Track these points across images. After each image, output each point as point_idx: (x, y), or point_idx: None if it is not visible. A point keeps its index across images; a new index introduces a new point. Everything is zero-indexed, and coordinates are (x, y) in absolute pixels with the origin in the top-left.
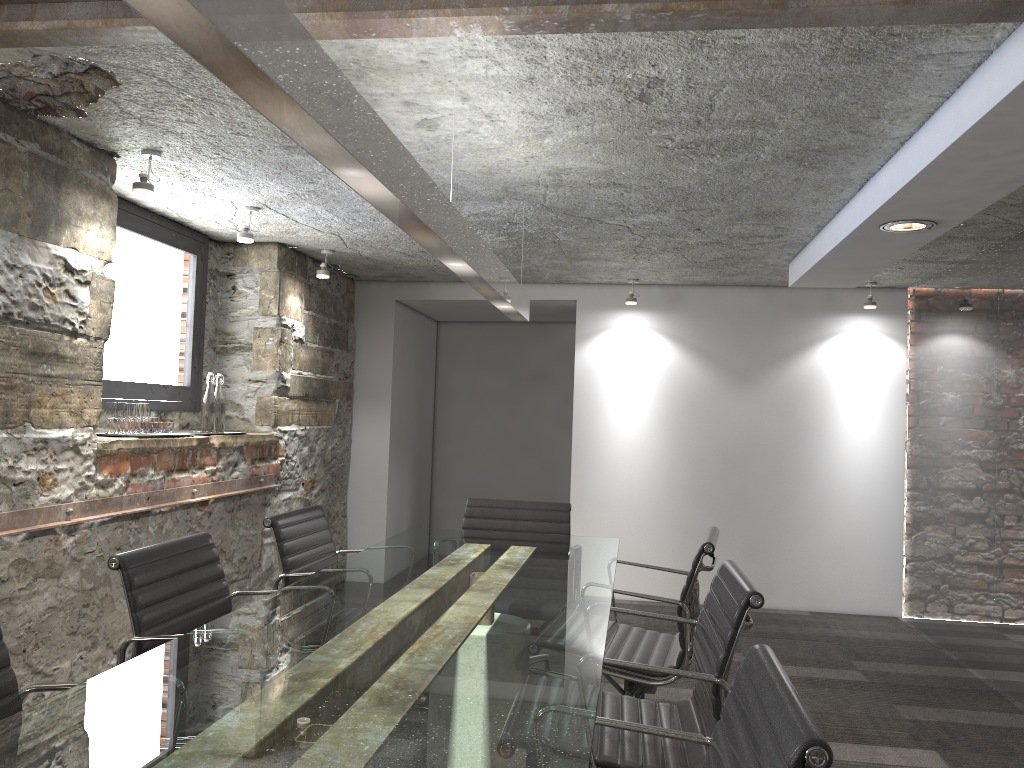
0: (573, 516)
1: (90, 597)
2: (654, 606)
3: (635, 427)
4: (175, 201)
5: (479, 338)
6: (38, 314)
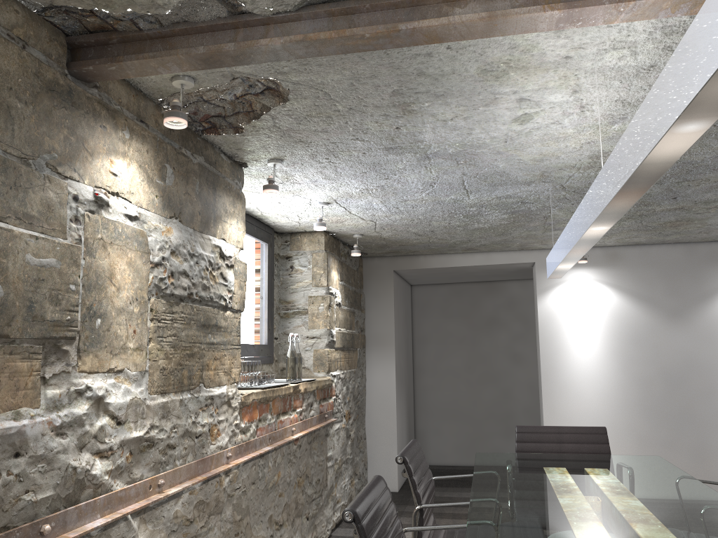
0: None
1: (239, 527)
2: None
3: (591, 358)
4: (266, 202)
5: (443, 296)
6: (206, 293)
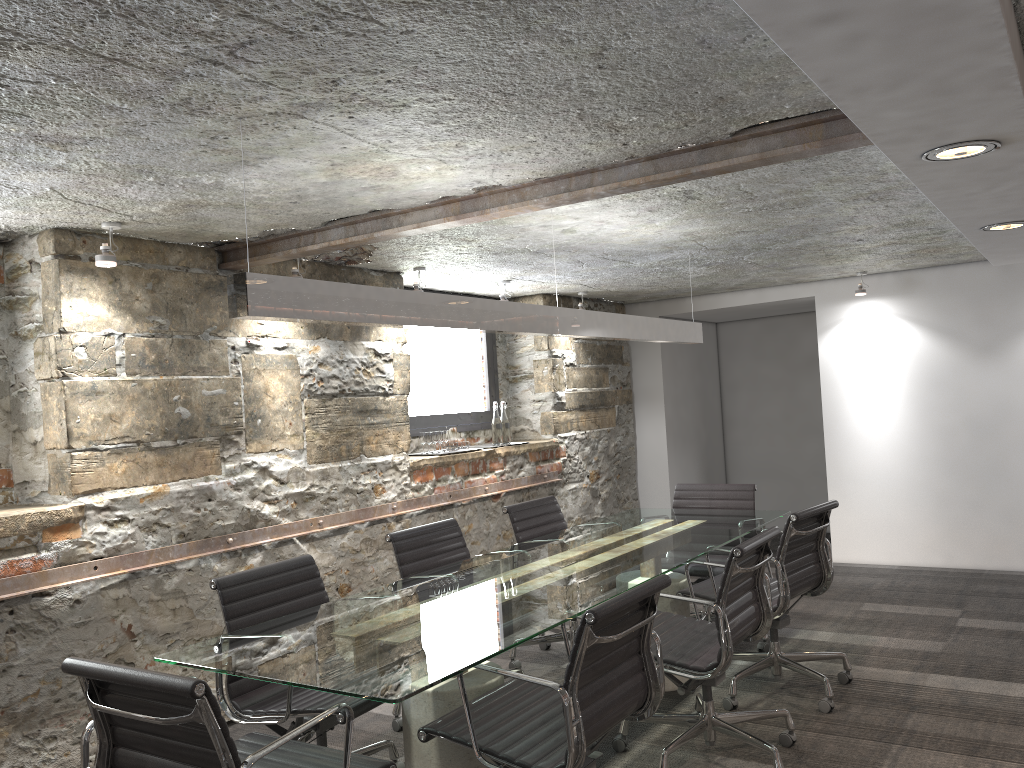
0: (831, 491)
1: None
2: (912, 570)
3: (881, 406)
4: (454, 285)
5: (754, 333)
6: (360, 387)
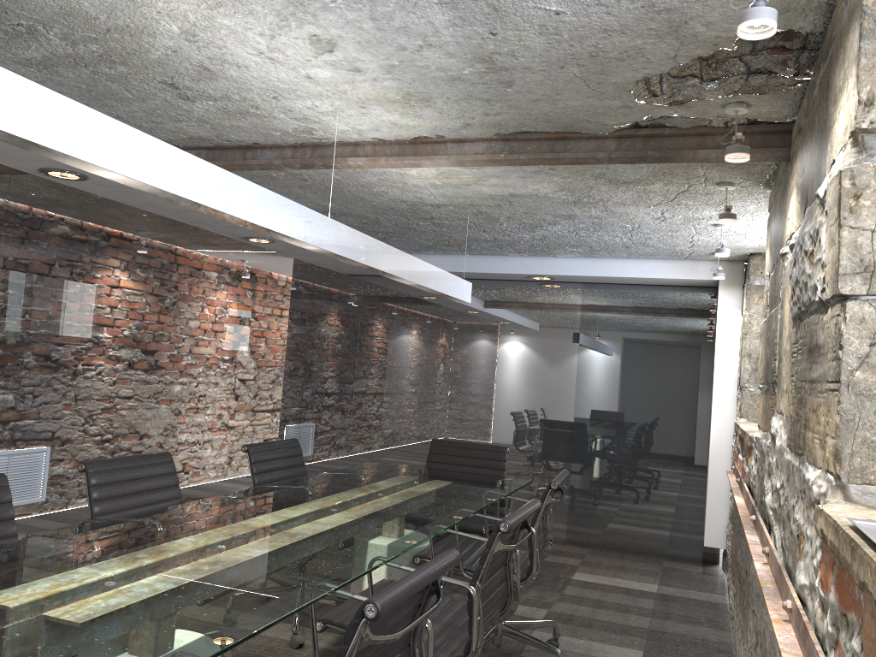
0: None
1: None
2: None
3: None
4: None
5: None
6: (807, 294)
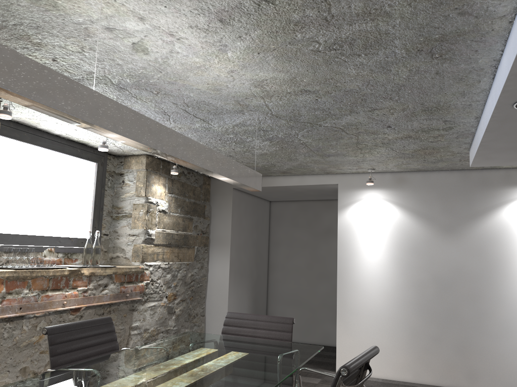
0: (339, 320)
1: None
2: (392, 384)
3: (377, 263)
4: (65, 129)
5: (293, 210)
6: None
